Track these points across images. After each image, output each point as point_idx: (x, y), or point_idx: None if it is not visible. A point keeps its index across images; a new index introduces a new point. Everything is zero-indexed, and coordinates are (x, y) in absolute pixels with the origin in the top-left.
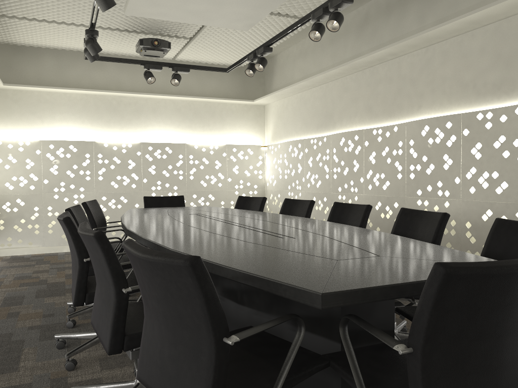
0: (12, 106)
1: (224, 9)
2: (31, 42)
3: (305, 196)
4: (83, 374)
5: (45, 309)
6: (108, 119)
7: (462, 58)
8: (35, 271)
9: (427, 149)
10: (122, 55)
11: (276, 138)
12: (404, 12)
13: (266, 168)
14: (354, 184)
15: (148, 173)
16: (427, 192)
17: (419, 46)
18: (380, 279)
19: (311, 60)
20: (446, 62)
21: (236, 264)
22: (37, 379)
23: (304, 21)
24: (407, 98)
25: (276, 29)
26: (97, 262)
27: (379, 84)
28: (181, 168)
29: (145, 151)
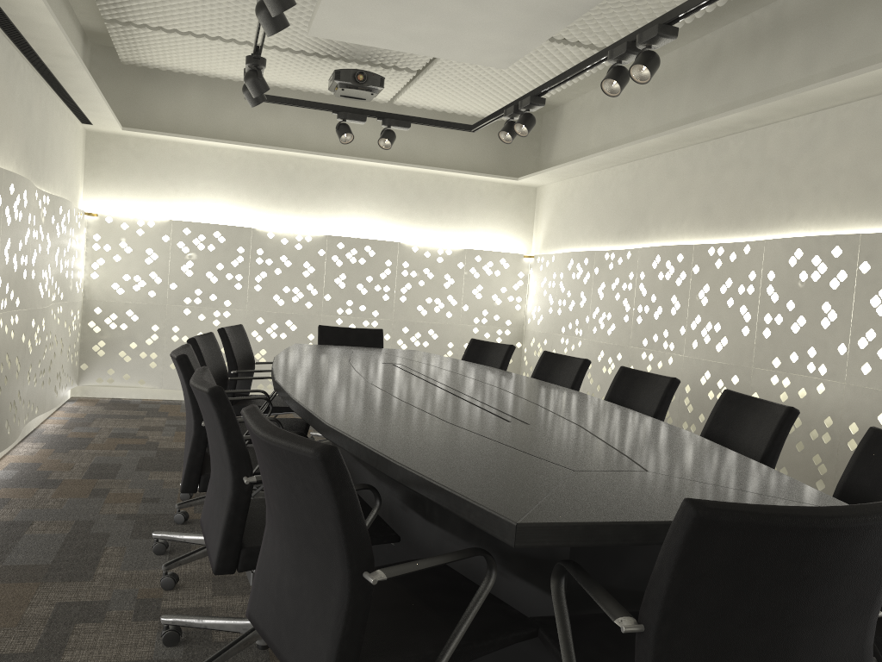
0: (134, 163)
1: (467, 35)
2: (169, 64)
3: (587, 347)
4: (185, 597)
5: (148, 490)
6: (277, 194)
7: (871, 138)
8: (142, 427)
9: (796, 289)
10: (309, 92)
11: (551, 244)
12: (781, 50)
13: (529, 293)
14: (669, 337)
15: (333, 286)
16: (789, 363)
17: (799, 110)
18: (621, 511)
19: (619, 118)
20: (844, 142)
21: (413, 460)
22: (117, 596)
23: (597, 61)
24: (772, 199)
25: (560, 64)
26: (212, 432)
27: (727, 169)
28: (387, 283)
29: (332, 250)
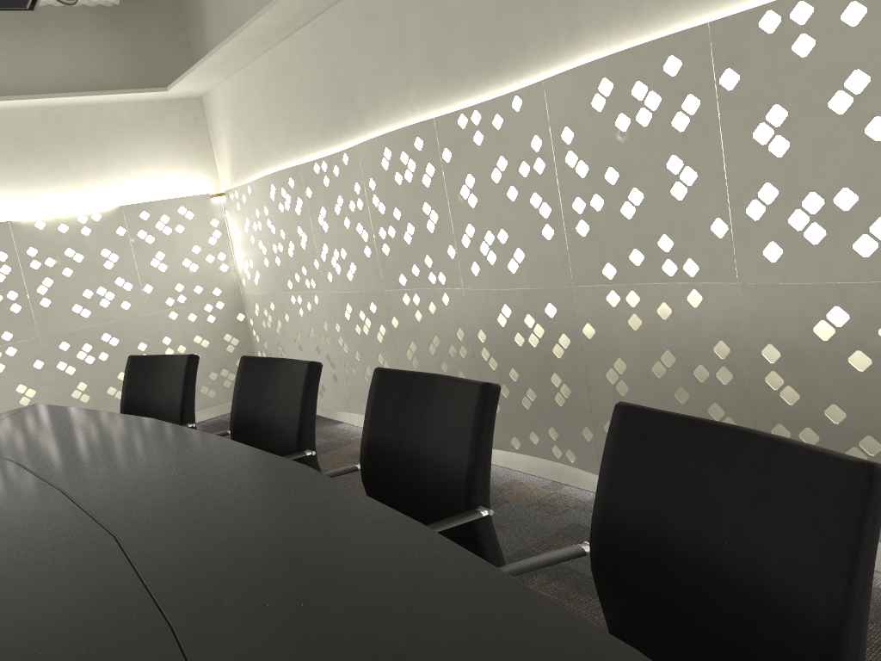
0: None
1: None
2: None
3: (327, 303)
4: None
5: None
6: None
7: None
8: None
9: (615, 148)
10: None
11: (242, 171)
12: None
13: (234, 245)
14: (435, 265)
15: None
16: (631, 268)
17: None
18: None
19: None
20: None
21: None
22: None
23: None
24: (535, 12)
25: None
26: None
27: None
28: (11, 286)
29: None
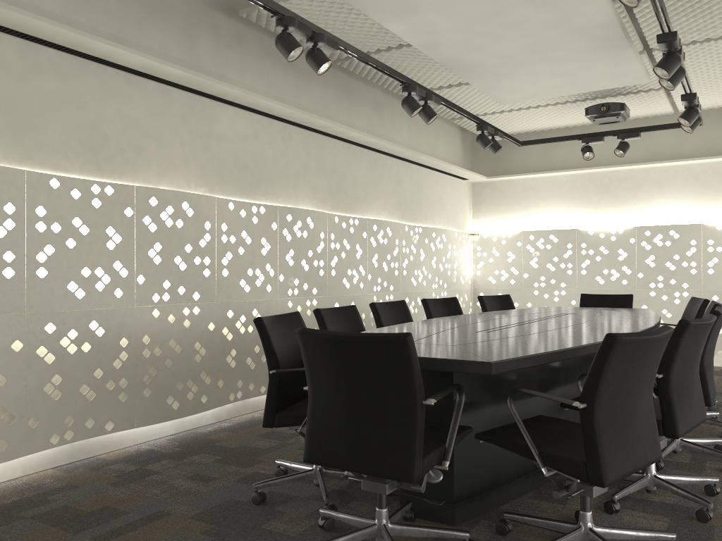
0: (499, 198)
1: (583, 75)
2: (506, 131)
3: None
4: None
5: None
6: (597, 201)
7: None
8: None
9: None
10: None
11: None
12: None
13: None
14: None
15: (644, 266)
16: None
17: None
18: None
19: None
20: None
21: None
22: None
23: None
24: None
25: None
26: None
27: None
28: (693, 259)
29: (640, 238)
